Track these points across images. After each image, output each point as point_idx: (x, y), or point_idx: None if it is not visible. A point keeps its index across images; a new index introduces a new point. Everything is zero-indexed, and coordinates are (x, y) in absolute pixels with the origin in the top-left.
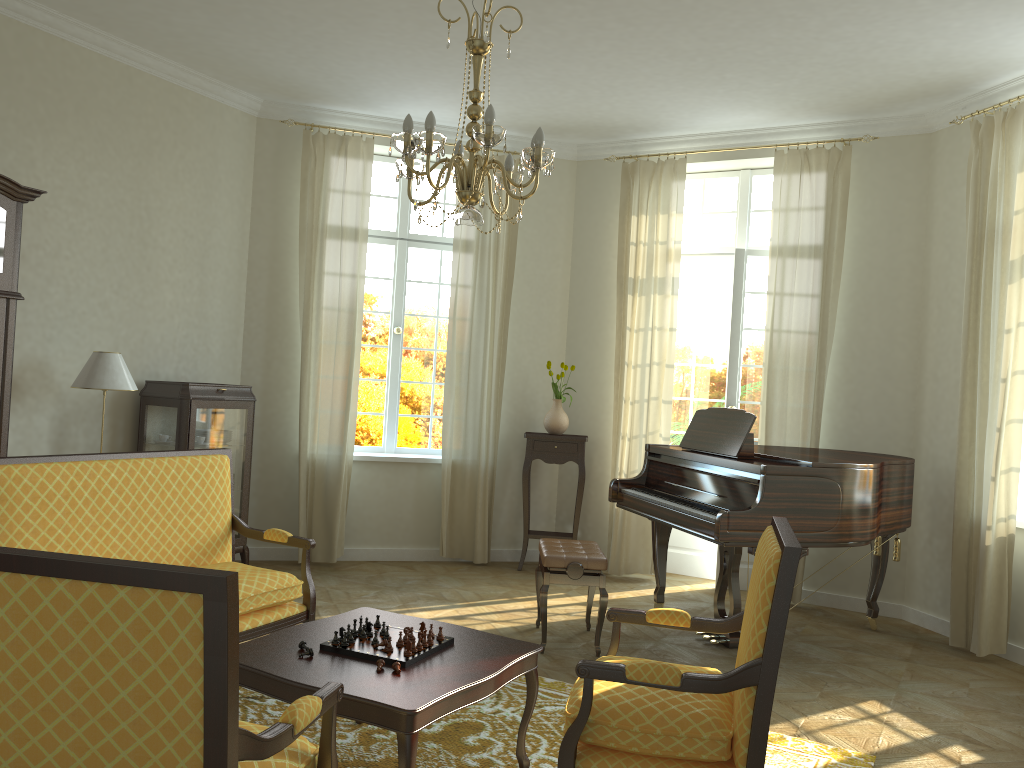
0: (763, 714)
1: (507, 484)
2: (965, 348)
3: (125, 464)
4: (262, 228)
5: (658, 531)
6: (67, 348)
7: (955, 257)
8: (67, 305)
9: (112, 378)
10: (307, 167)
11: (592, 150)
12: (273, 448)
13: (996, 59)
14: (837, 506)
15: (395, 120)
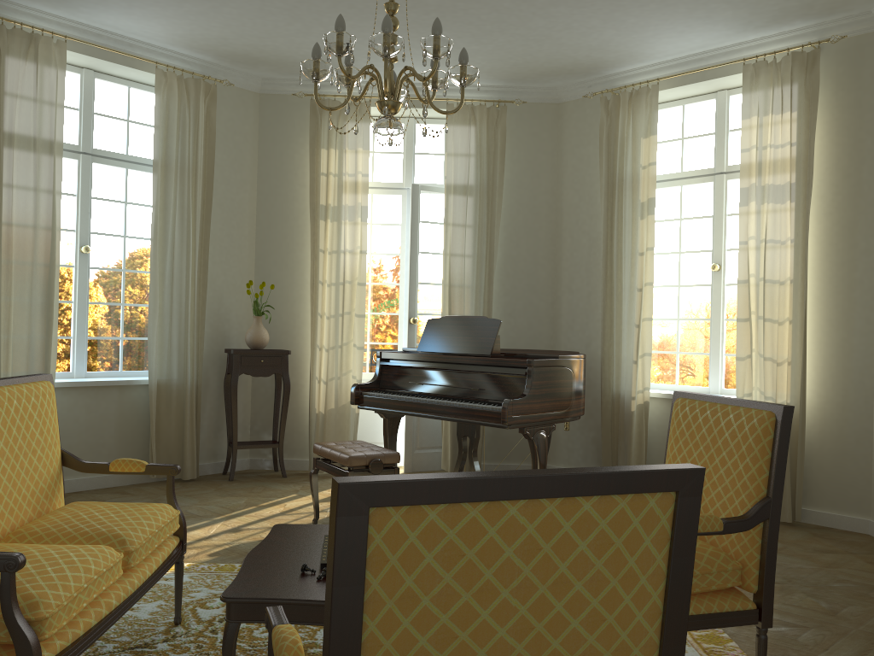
0: (773, 540)
1: (206, 400)
2: (605, 267)
3: None
4: None
5: (390, 427)
6: None
7: (584, 199)
8: None
9: None
10: None
11: (276, 85)
12: None
13: (634, 52)
14: (572, 389)
15: (86, 26)
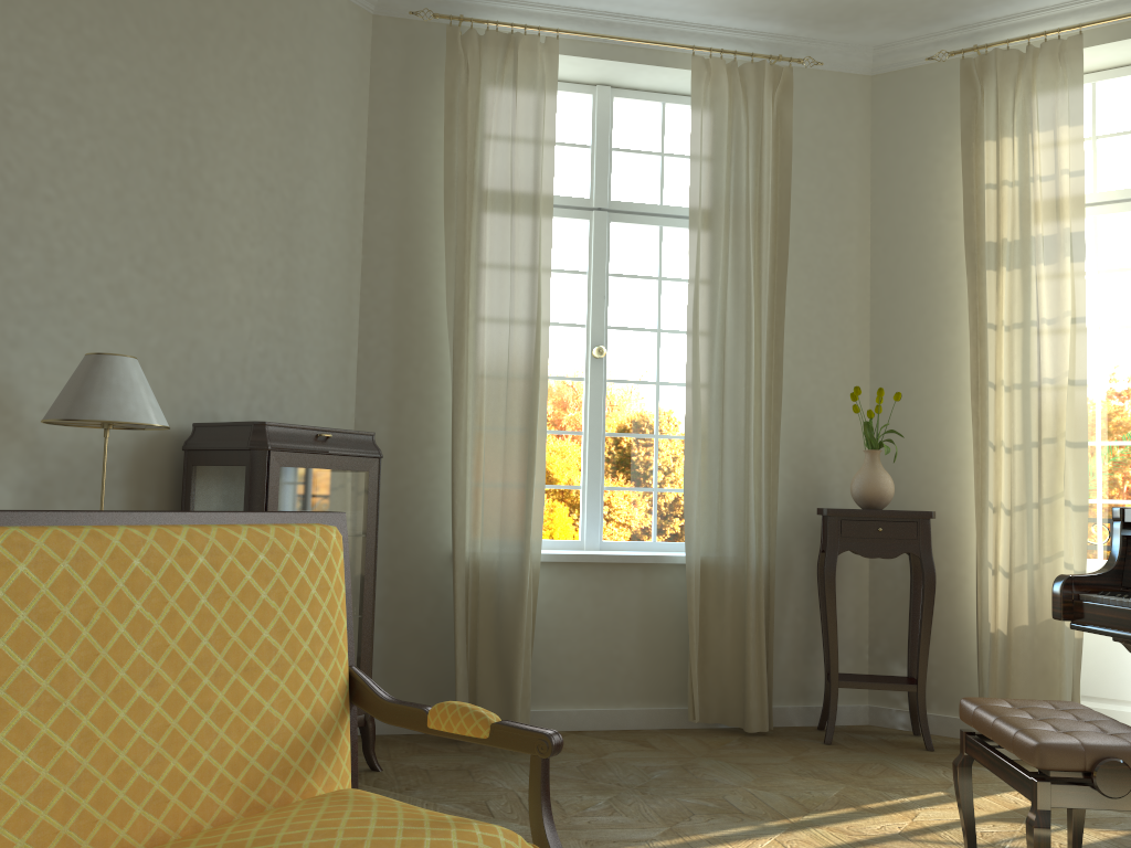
0: None
1: (788, 596)
2: None
3: (64, 540)
4: (384, 188)
5: None
6: (48, 361)
7: None
8: (48, 284)
9: (116, 401)
10: (454, 84)
11: (899, 53)
12: (409, 544)
13: None
14: None
15: (589, 12)
